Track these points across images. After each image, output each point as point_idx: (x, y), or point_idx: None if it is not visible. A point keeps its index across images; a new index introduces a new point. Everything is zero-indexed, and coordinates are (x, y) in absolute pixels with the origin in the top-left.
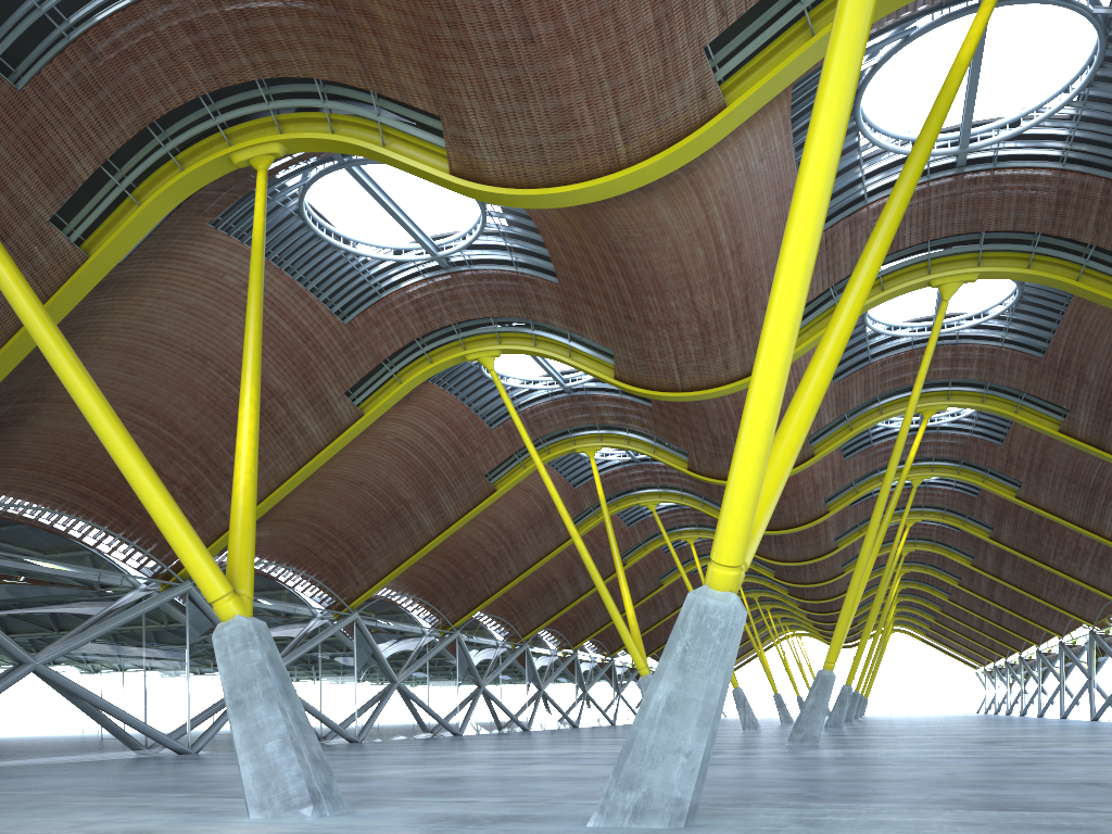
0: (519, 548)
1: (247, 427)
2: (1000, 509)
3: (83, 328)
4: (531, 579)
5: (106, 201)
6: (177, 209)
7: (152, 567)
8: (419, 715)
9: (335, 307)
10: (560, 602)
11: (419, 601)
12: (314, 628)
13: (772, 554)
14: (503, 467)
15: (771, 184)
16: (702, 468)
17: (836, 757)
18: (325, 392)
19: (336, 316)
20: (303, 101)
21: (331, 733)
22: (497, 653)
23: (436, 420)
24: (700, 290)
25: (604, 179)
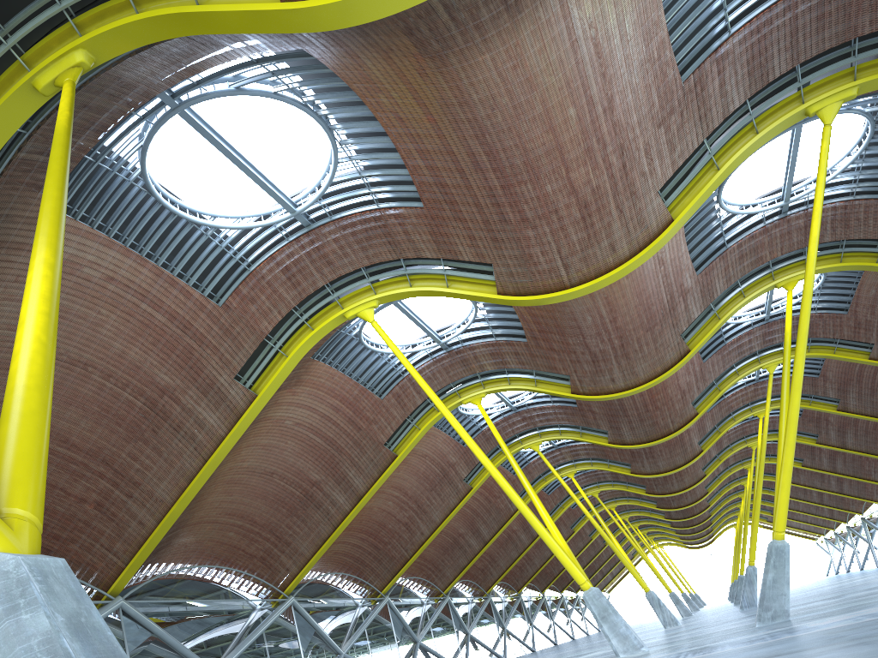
0: (426, 510)
1: (35, 290)
2: (843, 382)
3: None
4: (440, 538)
5: None
6: None
7: None
8: None
9: (206, 290)
10: (469, 553)
11: (347, 576)
12: (255, 619)
13: (646, 469)
14: (399, 433)
15: (637, 13)
16: (585, 388)
17: (874, 620)
18: (215, 380)
19: (209, 299)
20: None
21: None
22: (424, 609)
23: (329, 399)
24: (576, 163)
25: None
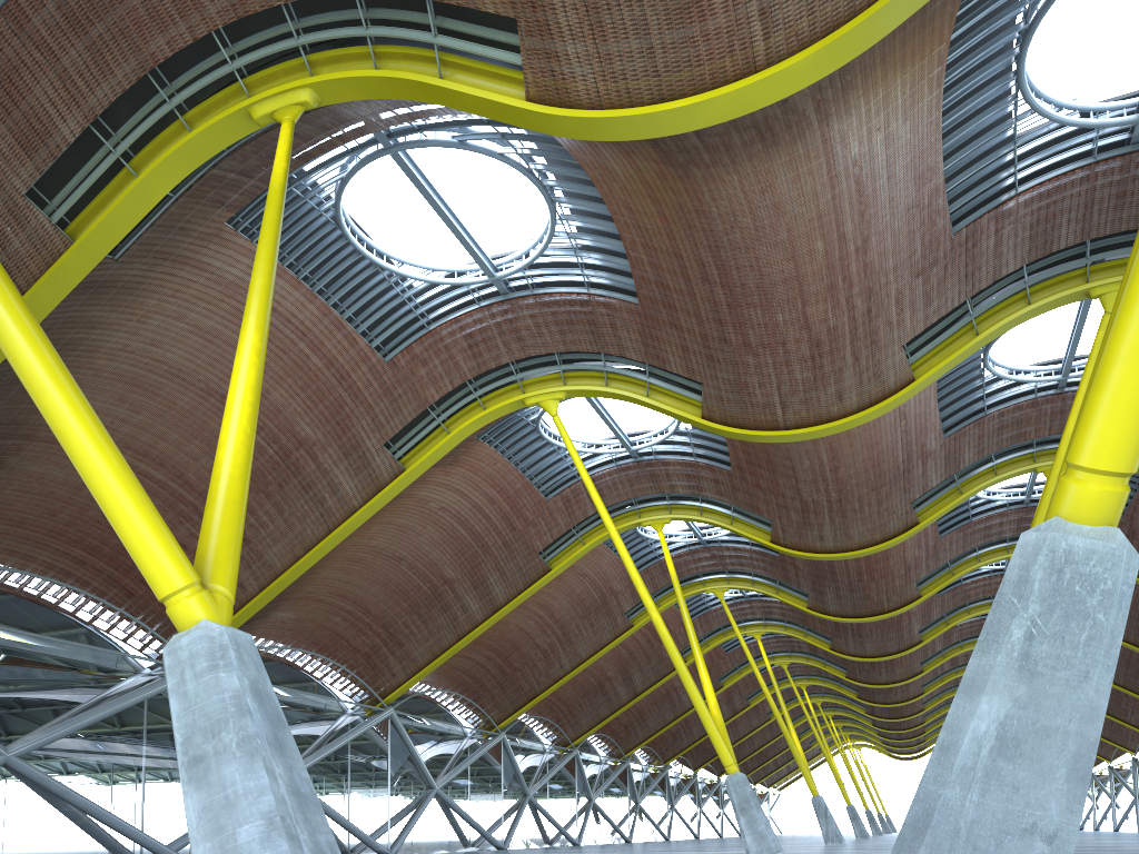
0: (572, 641)
1: (243, 377)
2: None
3: (72, 345)
4: (583, 677)
5: (97, 171)
6: (186, 191)
7: (156, 646)
8: (460, 825)
9: (375, 341)
10: (614, 703)
11: (461, 697)
12: (343, 725)
13: (849, 648)
14: (559, 543)
15: (911, 157)
16: (787, 540)
17: None
18: (361, 443)
19: (376, 352)
20: (341, 31)
21: (360, 845)
22: (545, 759)
23: (485, 487)
24: (815, 298)
25: (734, 86)
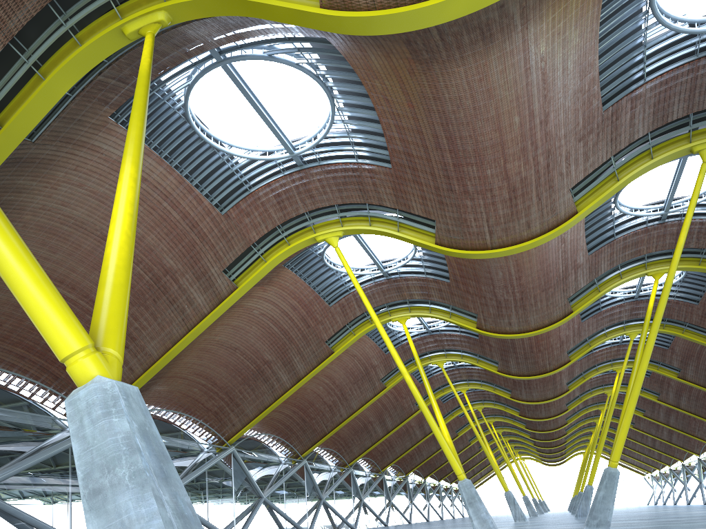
0: (347, 398)
1: (124, 196)
2: (686, 356)
3: (6, 204)
4: (354, 422)
5: (16, 76)
6: (80, 92)
7: None
8: (280, 521)
9: (214, 201)
10: (374, 437)
11: (277, 438)
12: (202, 459)
13: (522, 396)
14: (338, 335)
15: (578, 55)
16: (487, 326)
17: None
18: (207, 270)
19: (215, 208)
20: None
21: None
22: (331, 475)
23: (290, 299)
24: (512, 157)
25: None
